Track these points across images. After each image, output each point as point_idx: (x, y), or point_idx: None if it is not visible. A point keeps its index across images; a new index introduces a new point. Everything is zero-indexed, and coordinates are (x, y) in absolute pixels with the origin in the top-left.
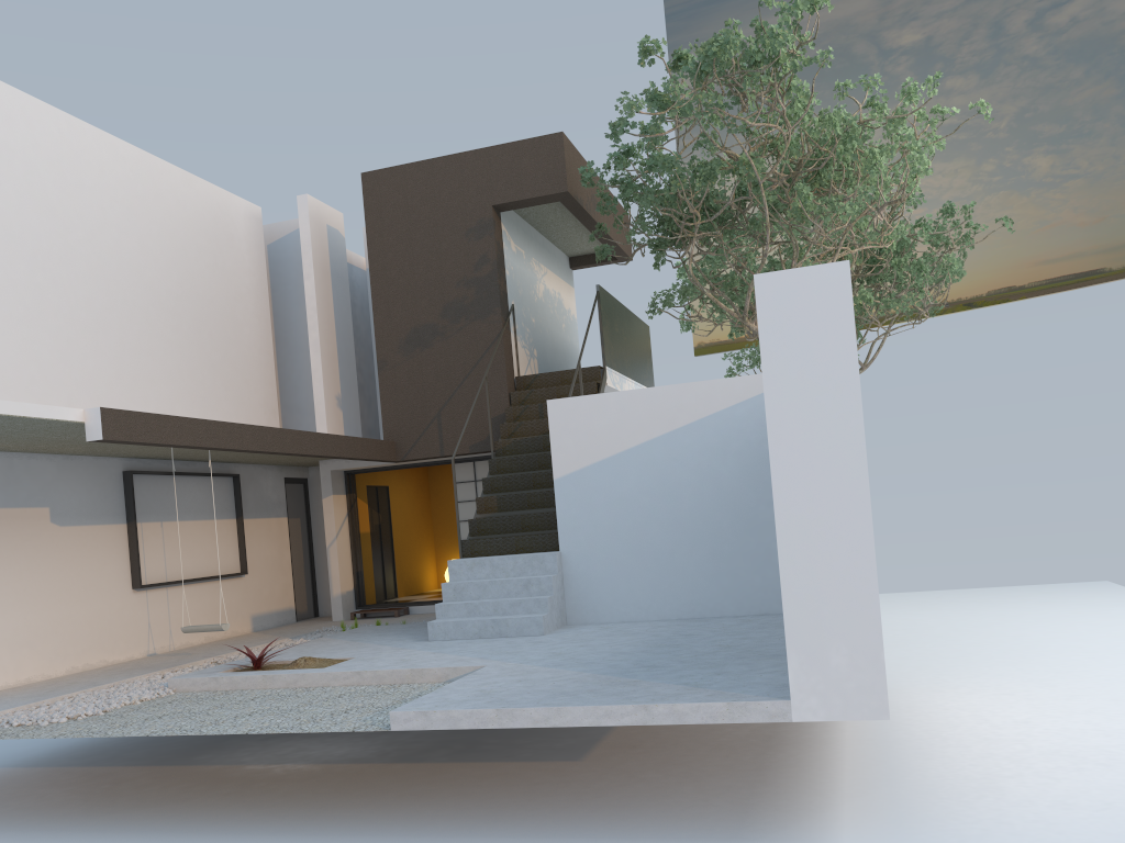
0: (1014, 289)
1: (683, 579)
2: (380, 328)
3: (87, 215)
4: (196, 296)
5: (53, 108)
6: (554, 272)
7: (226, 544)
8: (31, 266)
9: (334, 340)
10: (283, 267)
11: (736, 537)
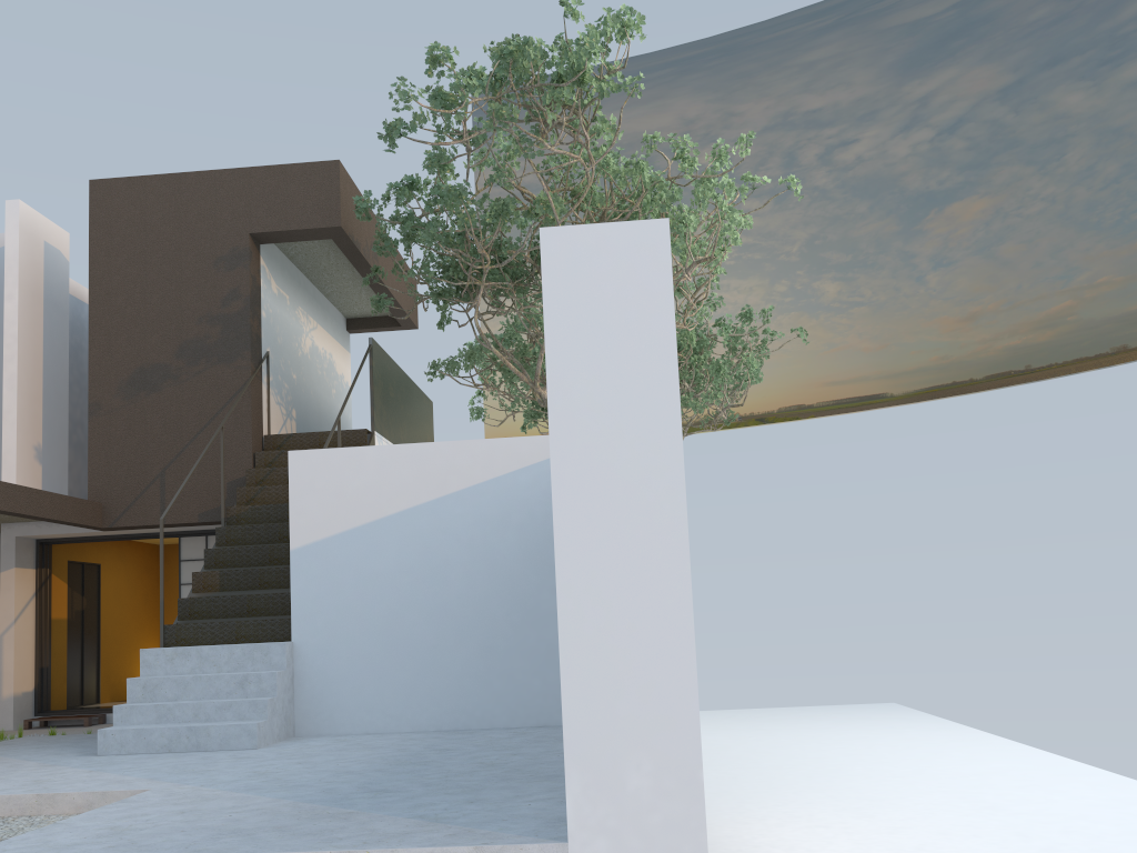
0: (804, 407)
1: (446, 680)
2: (97, 364)
3: None
4: None
5: None
6: (326, 330)
7: None
8: None
9: (40, 379)
10: None
11: (513, 629)
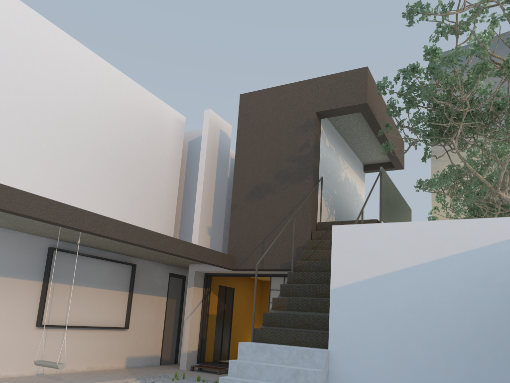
0: None
1: None
2: (236, 185)
3: (63, 90)
4: (130, 154)
5: (54, 26)
6: (353, 169)
7: (118, 307)
8: (11, 107)
9: (212, 194)
10: (195, 153)
11: (496, 364)
